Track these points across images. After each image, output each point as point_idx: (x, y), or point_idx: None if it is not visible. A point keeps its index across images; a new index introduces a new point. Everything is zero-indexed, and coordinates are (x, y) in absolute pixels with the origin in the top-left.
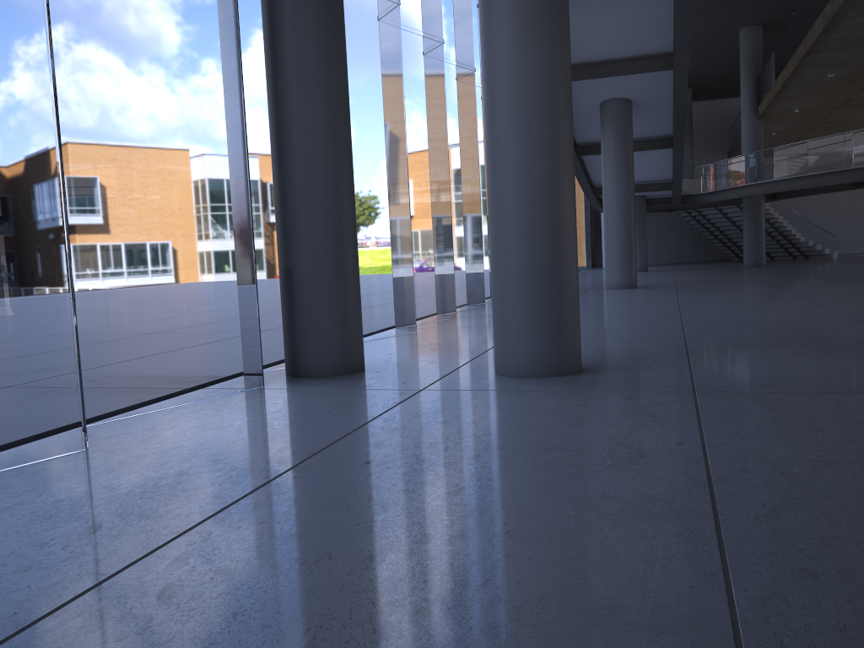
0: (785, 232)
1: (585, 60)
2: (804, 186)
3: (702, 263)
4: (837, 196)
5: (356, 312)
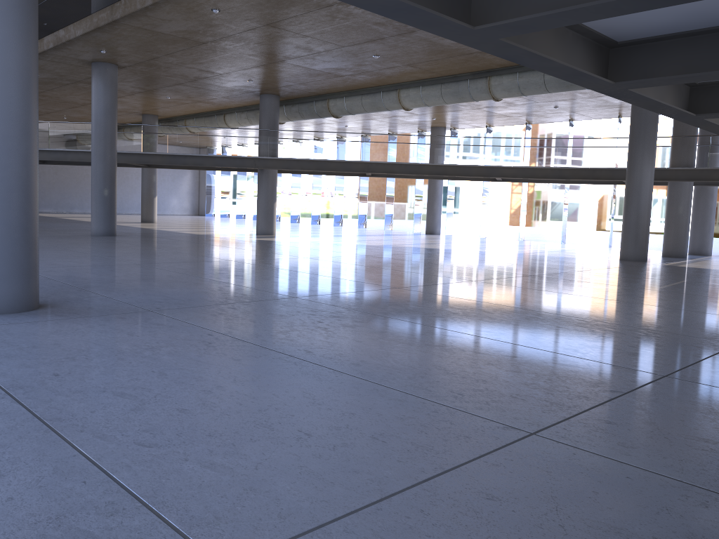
0: None
1: None
2: None
3: None
4: None
5: None
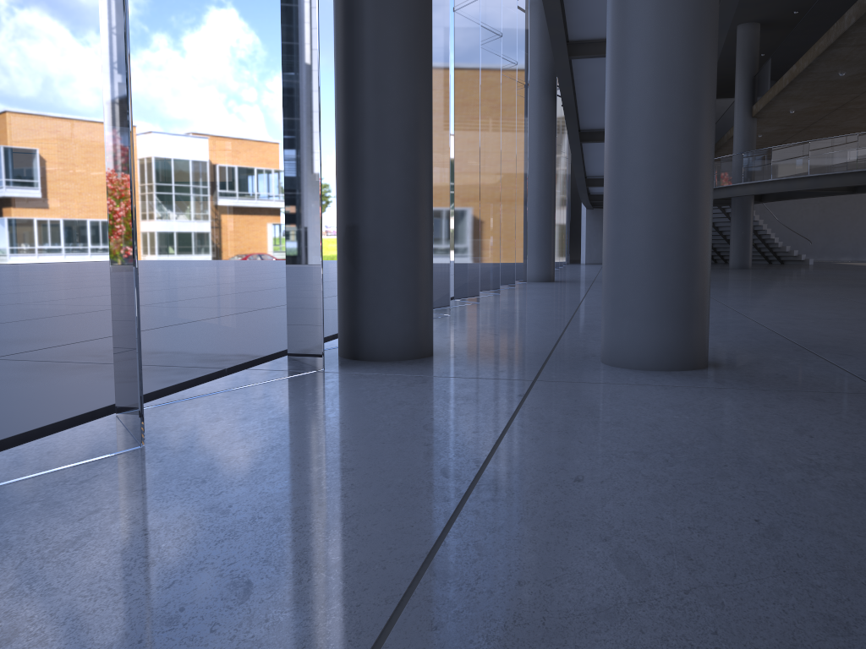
0: (763, 236)
1: None
2: (803, 188)
3: None
4: (810, 203)
5: (429, 284)
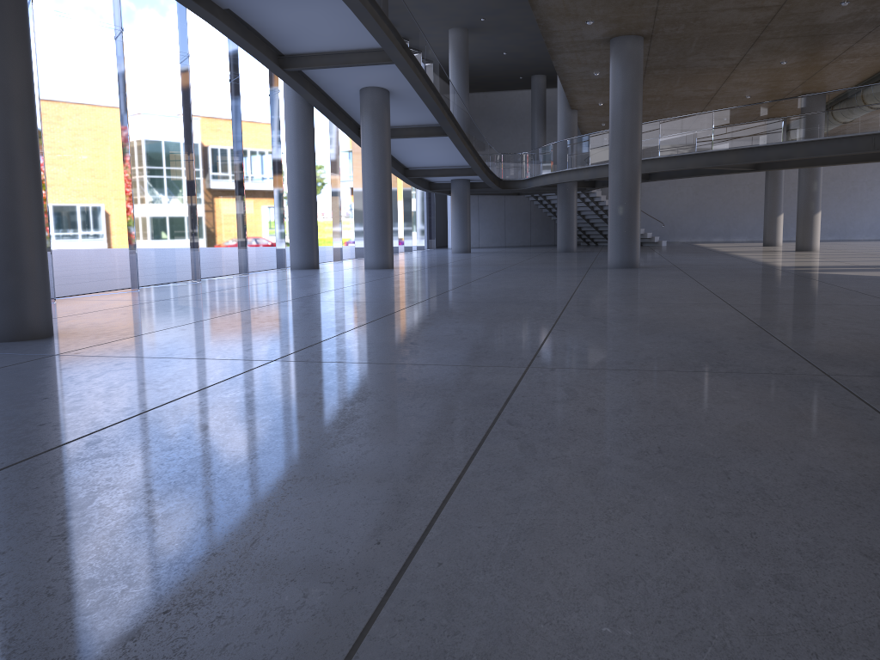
0: None
1: (317, 50)
2: (587, 177)
3: (544, 247)
4: (684, 186)
5: None
